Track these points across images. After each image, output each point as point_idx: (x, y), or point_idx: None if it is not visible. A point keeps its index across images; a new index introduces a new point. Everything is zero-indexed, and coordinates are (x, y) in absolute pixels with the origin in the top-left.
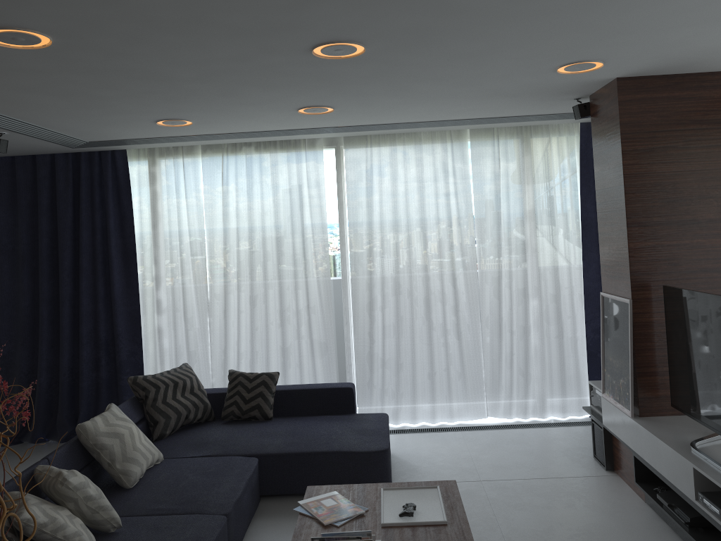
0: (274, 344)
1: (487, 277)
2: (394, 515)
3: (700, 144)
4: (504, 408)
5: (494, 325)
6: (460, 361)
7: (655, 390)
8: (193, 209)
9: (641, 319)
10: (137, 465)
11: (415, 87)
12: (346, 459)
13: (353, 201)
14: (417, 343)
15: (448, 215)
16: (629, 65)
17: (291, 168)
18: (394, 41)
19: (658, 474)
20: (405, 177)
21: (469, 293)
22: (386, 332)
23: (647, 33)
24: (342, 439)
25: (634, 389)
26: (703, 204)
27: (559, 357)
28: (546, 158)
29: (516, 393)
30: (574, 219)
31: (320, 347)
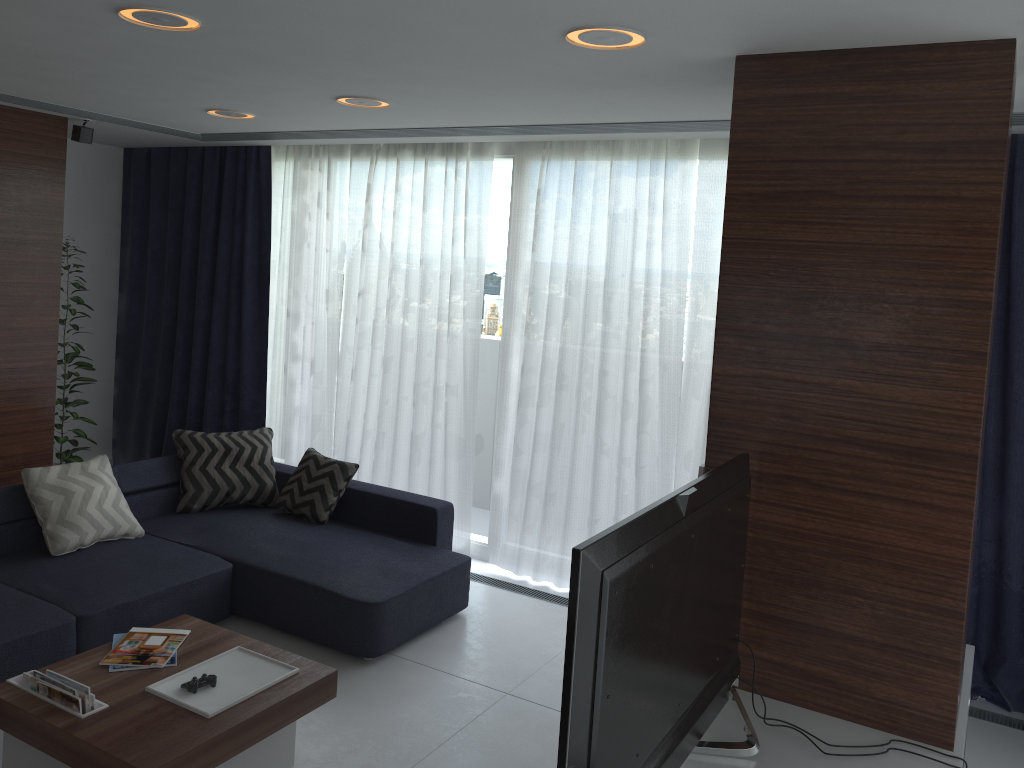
0: (407, 427)
1: (698, 388)
2: (182, 683)
3: (881, 193)
4: None
5: (697, 467)
6: (635, 511)
7: None
8: (337, 230)
9: None
10: (76, 532)
11: (418, 71)
12: (326, 600)
13: (518, 240)
14: (580, 469)
15: (645, 277)
16: (698, 32)
17: (450, 185)
18: (199, 4)
19: None
20: (592, 210)
21: (663, 408)
22: (540, 443)
23: None
24: (346, 573)
25: None
26: (868, 313)
27: None
28: None
29: None
30: None
31: (459, 445)
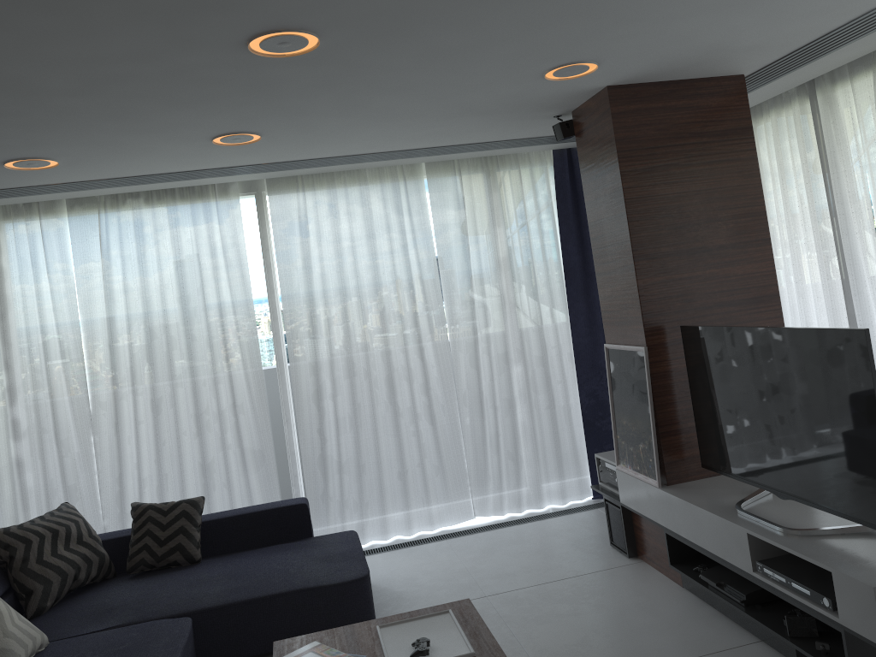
0: (191, 460)
1: (461, 344)
2: None
3: (703, 160)
4: (494, 503)
5: (474, 401)
6: (437, 451)
7: (682, 451)
8: (60, 288)
9: (658, 369)
10: None
11: (372, 102)
12: (315, 598)
13: (285, 261)
14: (382, 435)
15: (408, 270)
16: (625, 68)
17: (198, 224)
18: (359, 31)
19: (701, 549)
20: (350, 226)
21: (440, 365)
22: (341, 427)
23: (654, 23)
24: (305, 572)
25: (658, 454)
26: (712, 229)
27: (552, 431)
28: (518, 193)
29: (506, 482)
30: (556, 264)
31: (254, 457)
